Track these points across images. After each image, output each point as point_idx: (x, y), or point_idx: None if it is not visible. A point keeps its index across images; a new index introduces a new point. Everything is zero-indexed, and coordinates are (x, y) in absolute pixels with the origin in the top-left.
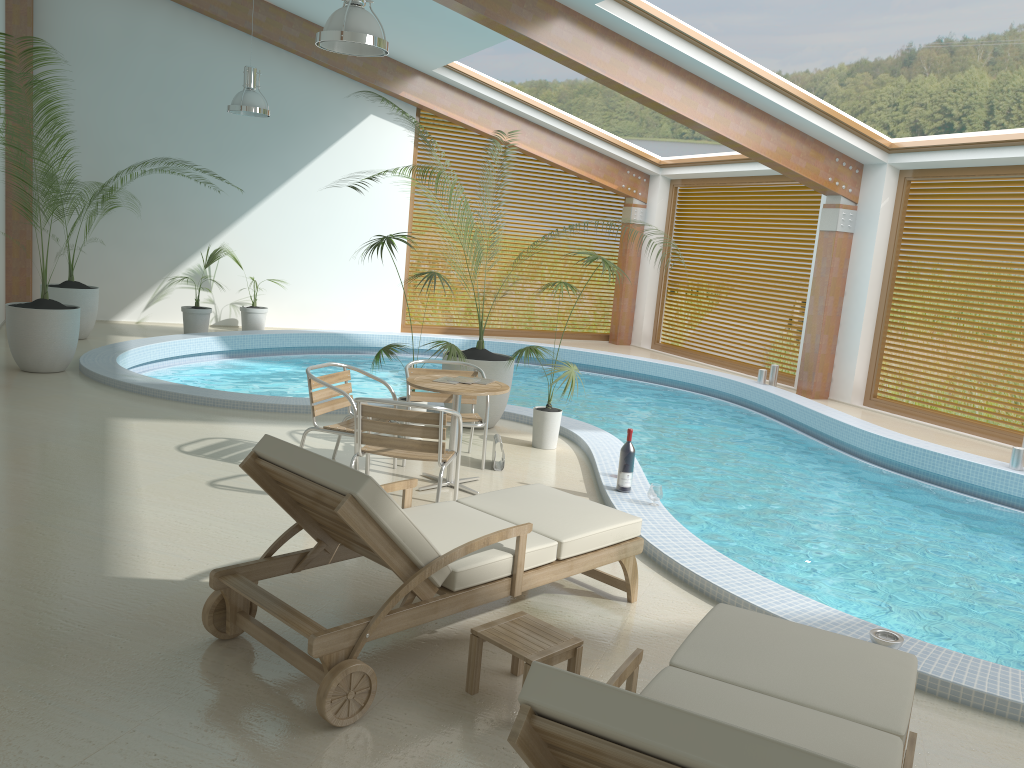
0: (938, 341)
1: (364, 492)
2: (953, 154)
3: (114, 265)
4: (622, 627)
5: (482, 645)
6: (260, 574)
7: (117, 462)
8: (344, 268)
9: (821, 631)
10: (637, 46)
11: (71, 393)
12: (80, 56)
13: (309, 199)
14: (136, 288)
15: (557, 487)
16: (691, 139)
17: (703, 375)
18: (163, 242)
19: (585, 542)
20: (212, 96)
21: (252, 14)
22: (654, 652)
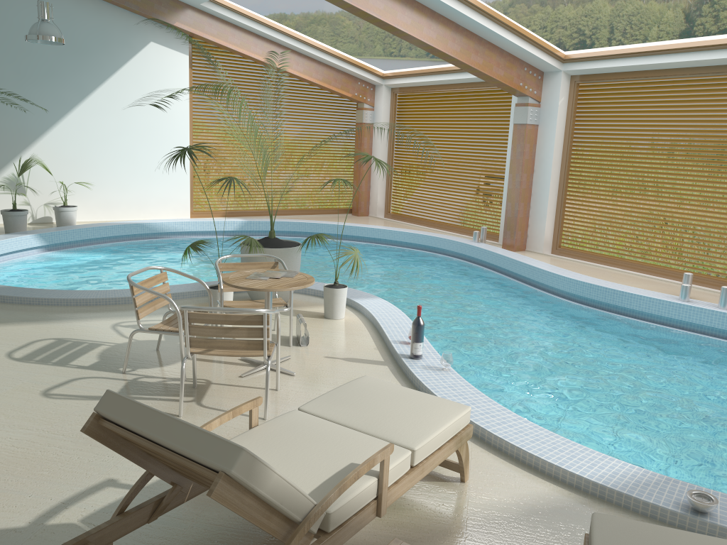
0: (605, 203)
1: (239, 467)
2: (613, 62)
3: None
4: (468, 515)
5: None
6: (114, 535)
7: None
8: (139, 169)
9: (703, 538)
10: None
11: None
12: None
13: (105, 114)
14: None
15: (358, 358)
16: (398, 57)
17: (431, 238)
18: None
19: (432, 444)
20: (10, 28)
21: None
22: (507, 542)
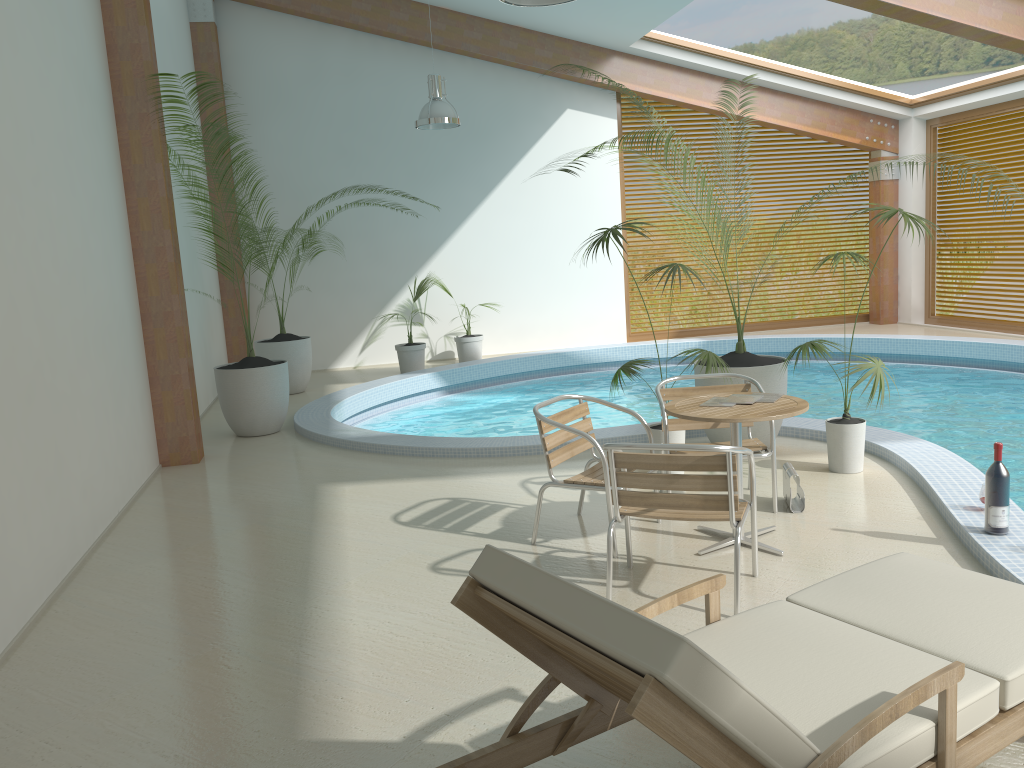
0: None
1: (677, 671)
2: None
3: (326, 311)
4: None
5: None
6: (504, 766)
7: (324, 545)
8: (558, 281)
9: None
10: None
11: (283, 457)
12: (269, 103)
13: (512, 212)
14: (349, 332)
15: (889, 532)
16: (935, 74)
17: (1010, 348)
18: (370, 281)
19: None
20: (401, 120)
21: (431, 25)
22: None
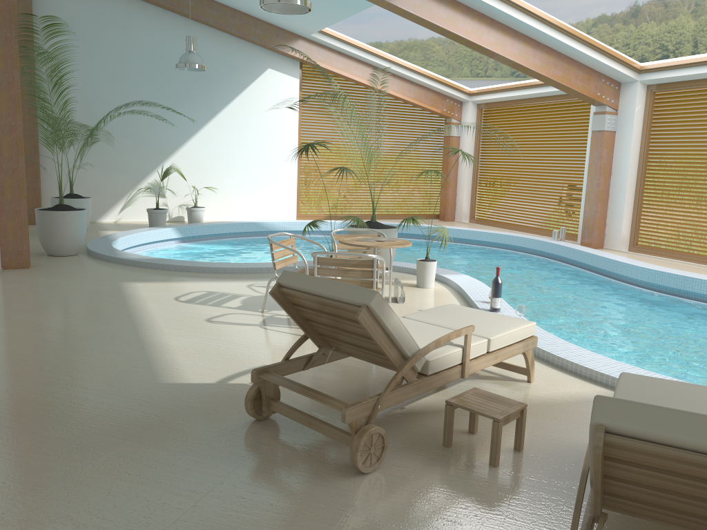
0: (681, 203)
1: (374, 303)
2: (687, 70)
3: (97, 182)
4: (531, 399)
5: (454, 411)
6: (283, 372)
7: (138, 310)
8: (255, 177)
9: (704, 386)
10: (464, 6)
11: (88, 268)
12: (66, 36)
13: (229, 130)
14: (113, 198)
15: None
16: (484, 77)
17: (512, 237)
18: (130, 165)
19: (504, 339)
20: (158, 60)
21: (184, 1)
22: (561, 414)
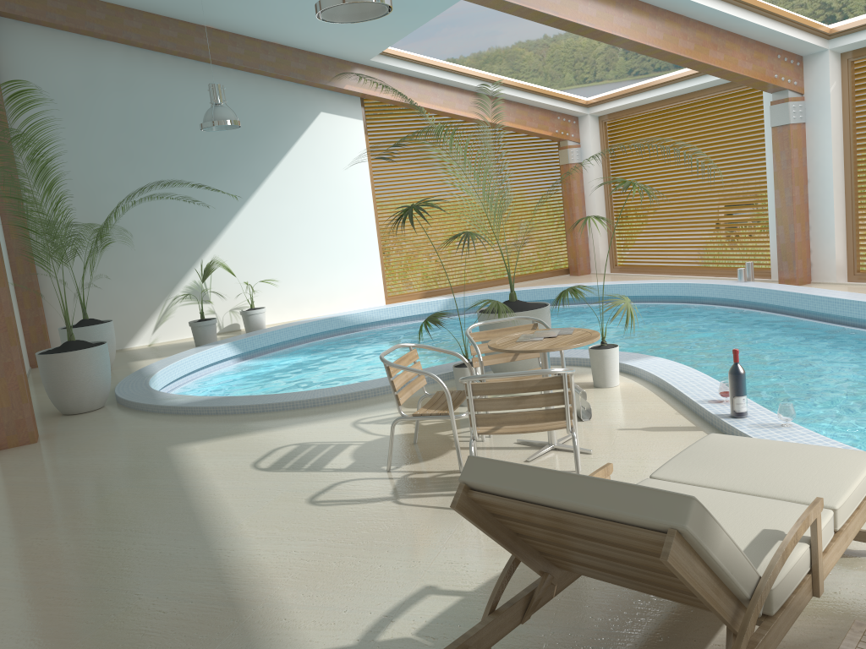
0: None
1: (692, 522)
2: None
3: (118, 297)
4: None
5: None
6: (491, 638)
7: (201, 497)
8: (324, 257)
9: None
10: None
11: (120, 428)
12: (50, 111)
13: (281, 200)
14: (142, 314)
15: (660, 426)
16: (594, 82)
17: (681, 285)
18: (158, 267)
19: (852, 501)
20: (176, 124)
21: (198, 41)
22: None
